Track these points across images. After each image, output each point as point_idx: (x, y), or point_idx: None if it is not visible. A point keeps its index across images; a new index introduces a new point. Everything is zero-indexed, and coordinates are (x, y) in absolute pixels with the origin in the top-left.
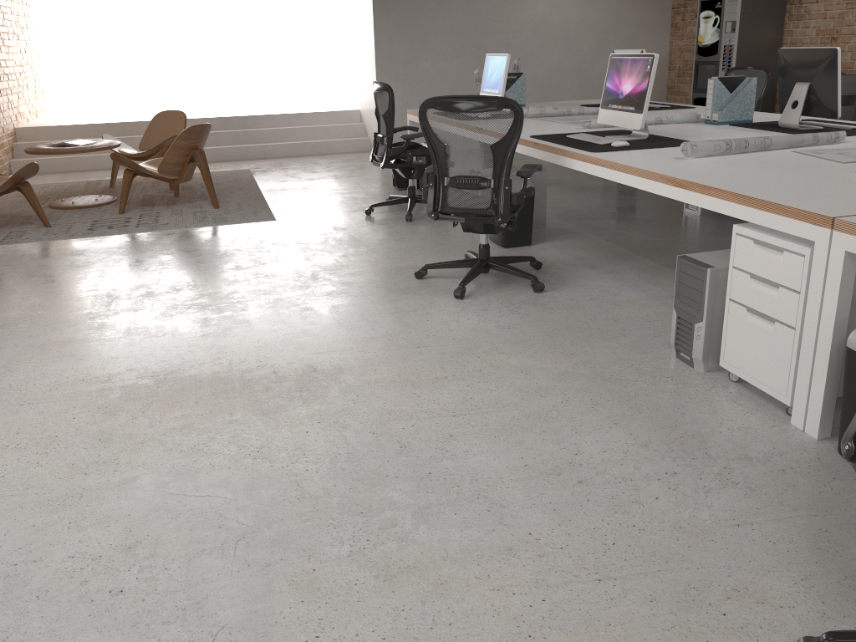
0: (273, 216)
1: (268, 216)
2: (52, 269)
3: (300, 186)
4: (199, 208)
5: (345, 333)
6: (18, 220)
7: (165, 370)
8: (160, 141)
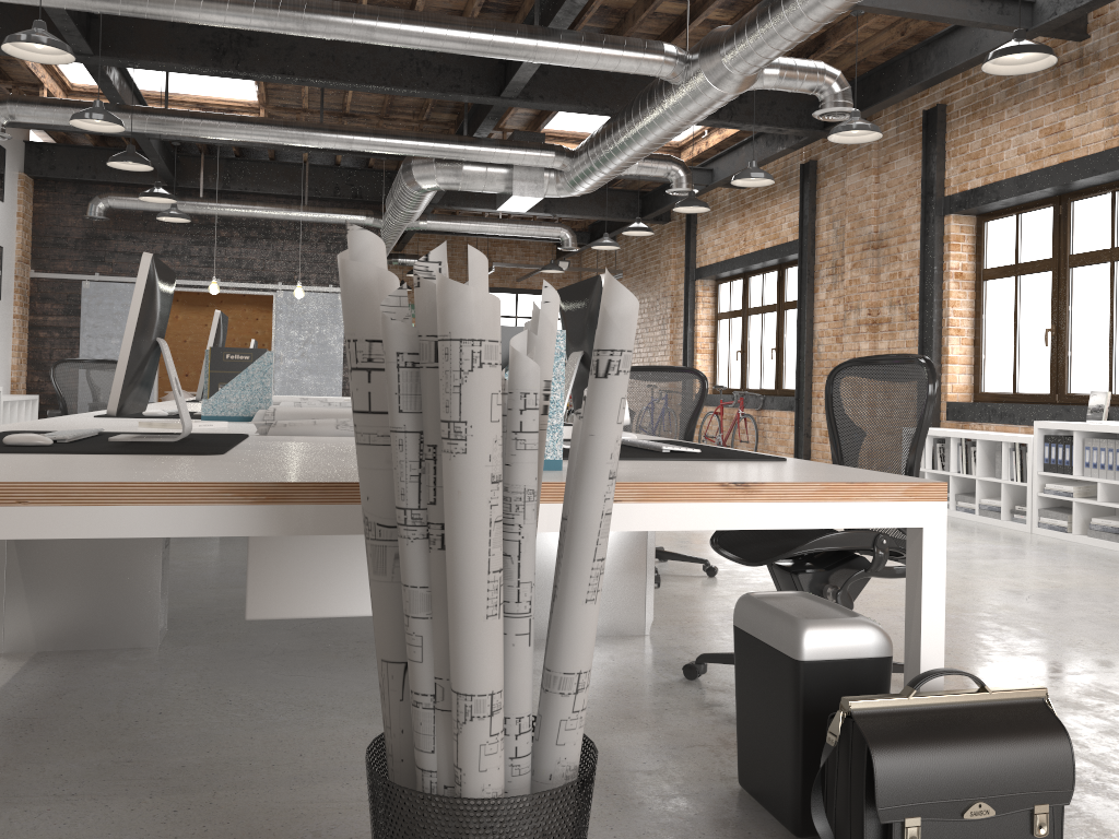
0: None
1: None
2: None
3: None
4: None
5: None
6: None
7: None
8: None
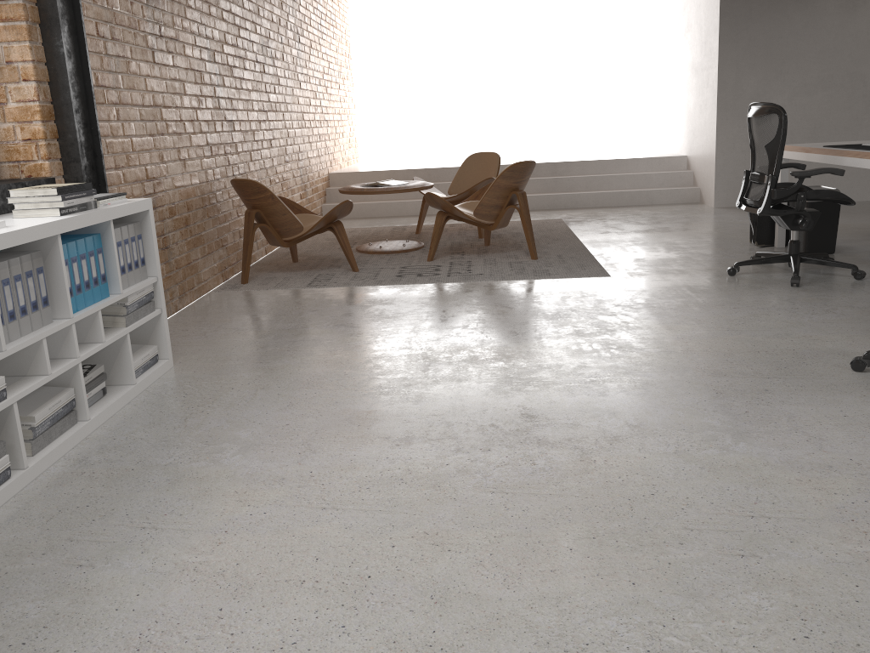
0: (605, 271)
1: (599, 271)
2: (360, 318)
3: (627, 239)
4: (514, 258)
5: (776, 451)
6: (327, 262)
7: (512, 480)
8: (470, 185)
